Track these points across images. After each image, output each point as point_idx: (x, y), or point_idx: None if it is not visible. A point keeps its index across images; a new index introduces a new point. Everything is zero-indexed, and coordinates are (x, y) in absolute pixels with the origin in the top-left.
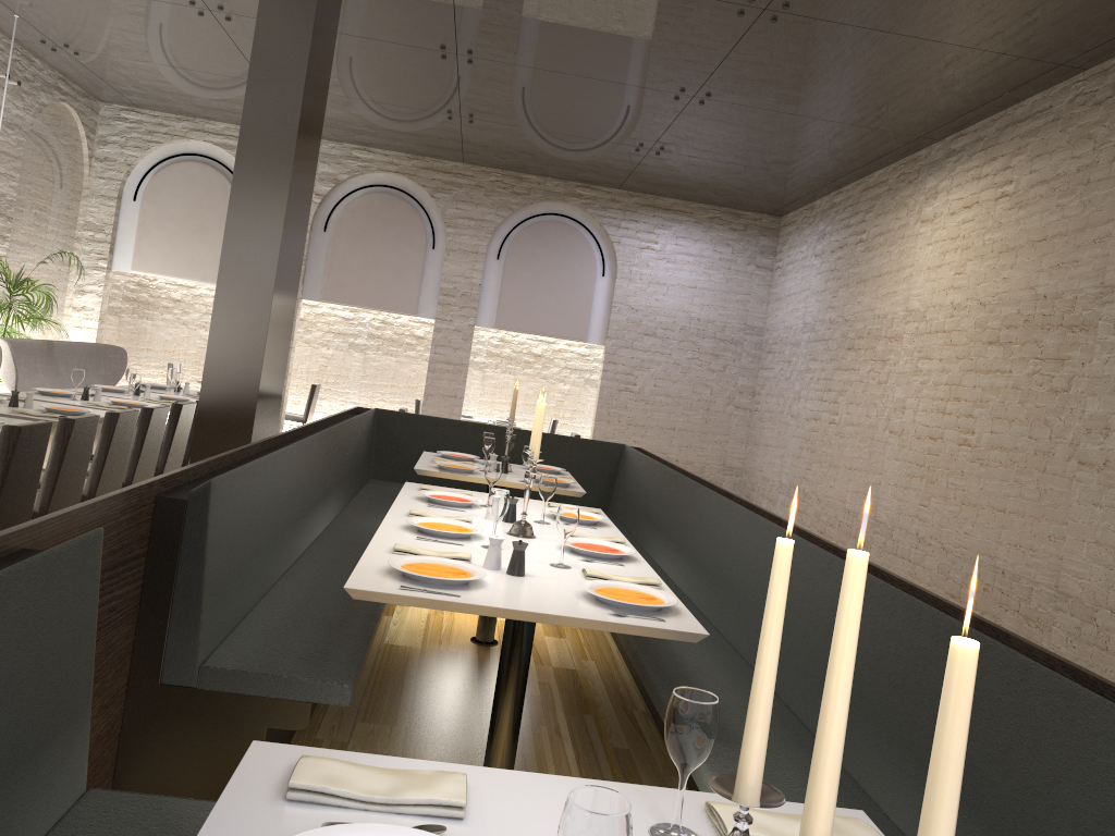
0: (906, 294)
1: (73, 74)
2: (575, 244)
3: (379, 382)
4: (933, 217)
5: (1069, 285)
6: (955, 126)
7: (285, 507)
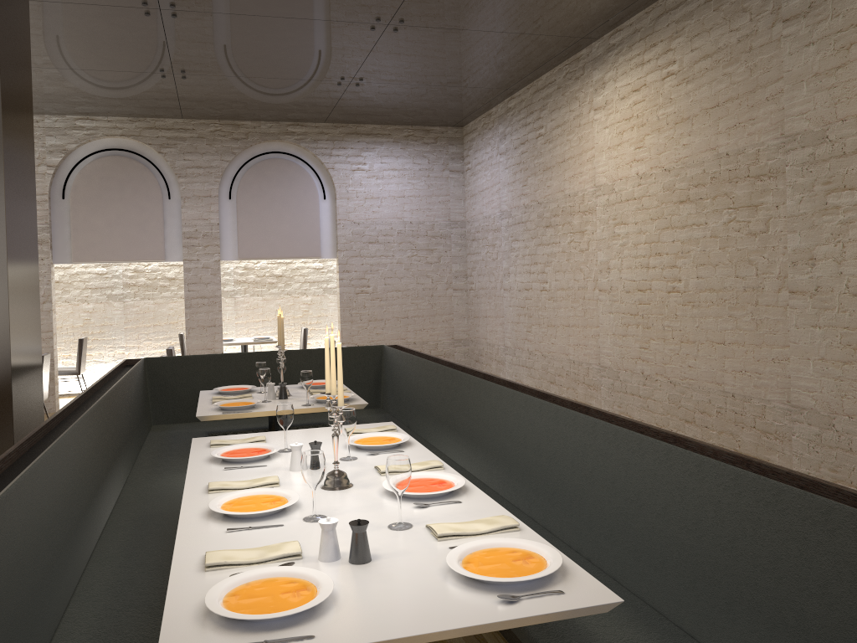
0: (592, 173)
1: None
2: (296, 175)
3: (142, 324)
4: (605, 104)
5: (750, 141)
6: (613, 24)
7: (60, 519)
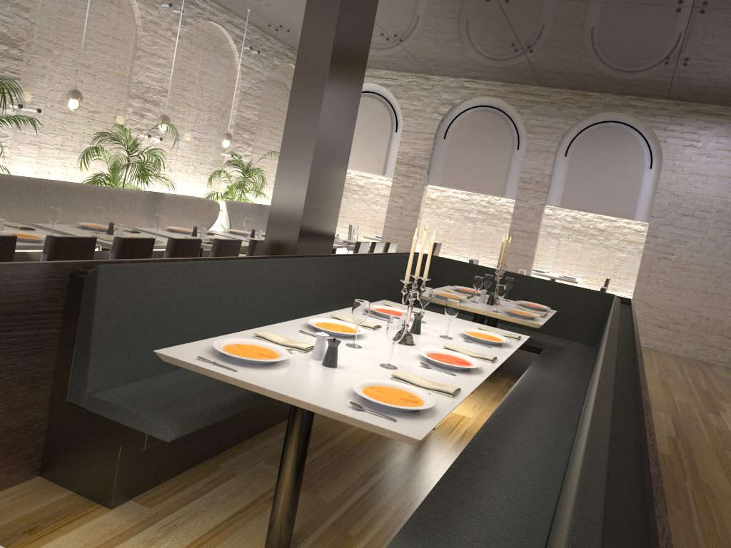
0: None
1: (294, 45)
2: (627, 144)
3: (483, 244)
4: None
5: None
6: None
7: (250, 302)
